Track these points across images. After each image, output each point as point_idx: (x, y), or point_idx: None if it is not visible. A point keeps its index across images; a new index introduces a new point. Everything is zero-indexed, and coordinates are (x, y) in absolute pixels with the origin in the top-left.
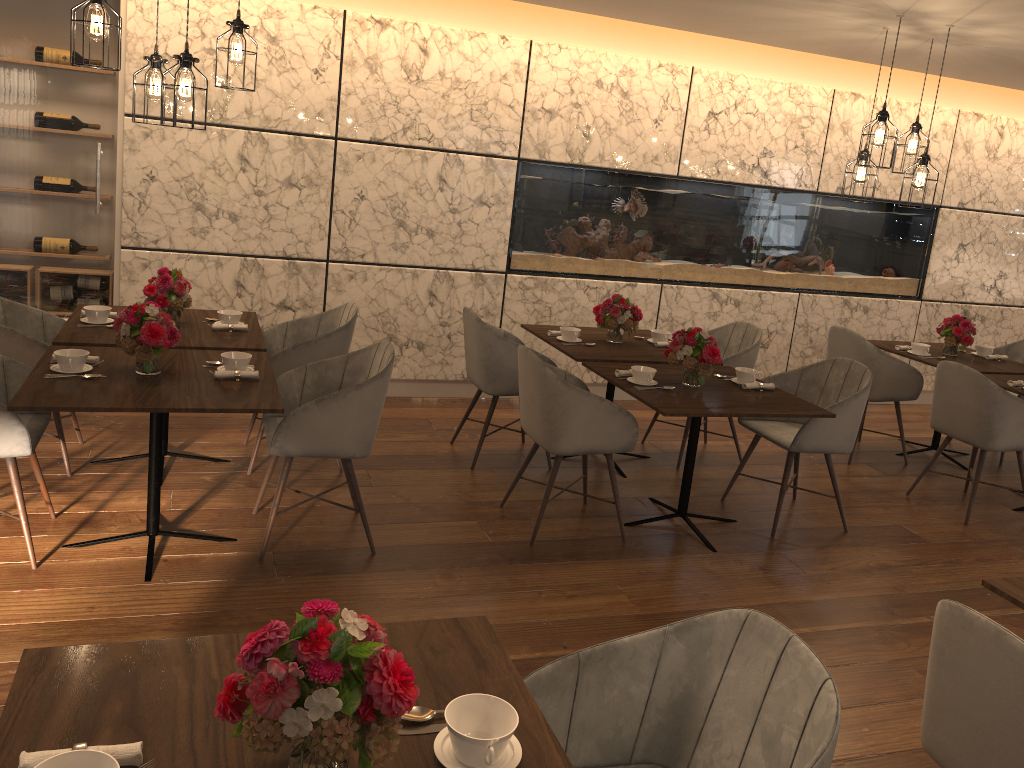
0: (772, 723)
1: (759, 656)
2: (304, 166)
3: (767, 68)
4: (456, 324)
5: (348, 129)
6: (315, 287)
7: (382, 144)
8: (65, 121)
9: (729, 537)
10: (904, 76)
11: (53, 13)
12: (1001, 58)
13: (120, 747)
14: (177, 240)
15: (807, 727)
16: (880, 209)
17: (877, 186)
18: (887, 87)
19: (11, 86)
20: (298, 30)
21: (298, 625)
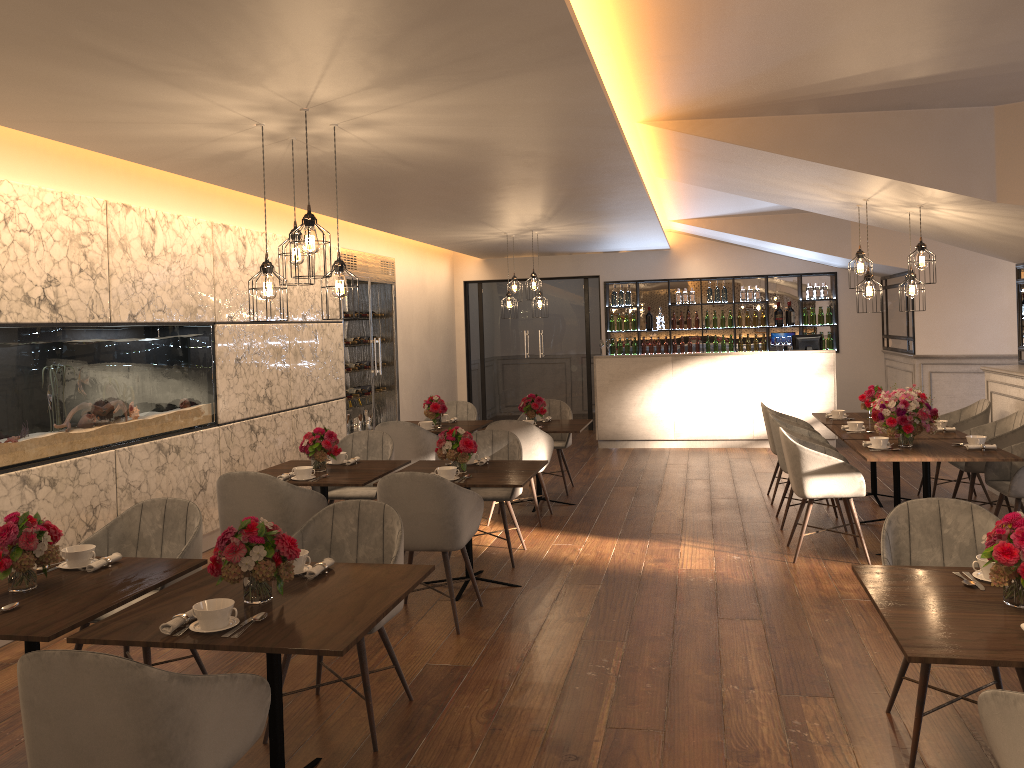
0: None
1: None
2: None
3: (32, 173)
4: None
5: None
6: None
7: None
8: None
9: None
10: (163, 186)
11: None
12: (316, 164)
13: None
14: None
15: None
16: (169, 334)
17: (163, 308)
18: (151, 198)
19: None
20: None
21: None
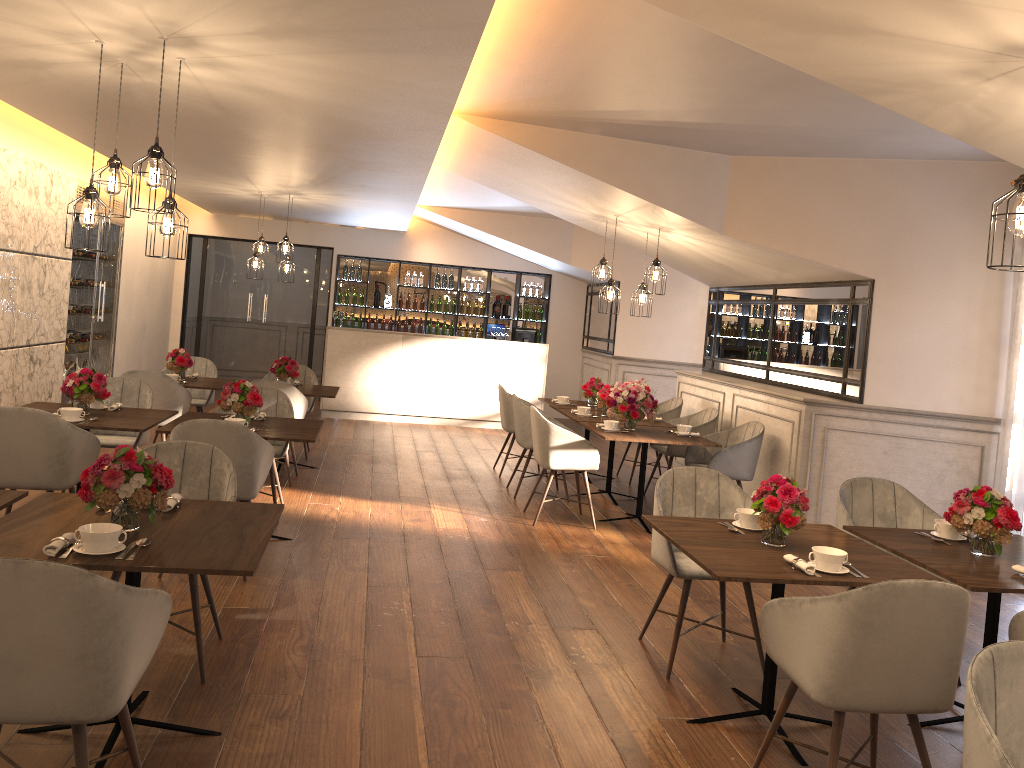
0: None
1: (1019, 674)
2: None
3: None
4: None
5: None
6: None
7: None
8: None
9: (188, 711)
10: None
11: None
12: (122, 91)
13: None
14: None
15: None
16: None
17: None
18: None
19: None
20: None
21: None
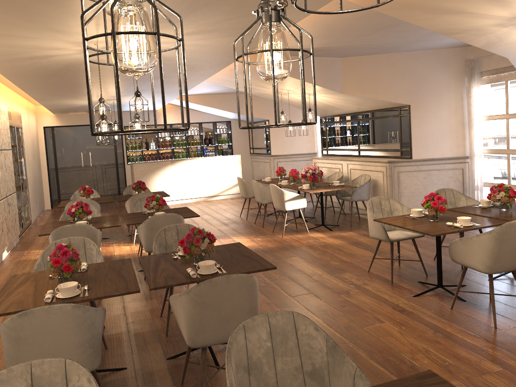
0: None
1: None
2: None
3: None
4: None
5: None
6: None
7: None
8: None
9: None
10: None
11: None
12: (78, 64)
13: None
14: None
15: None
16: None
17: None
18: None
19: None
20: None
21: None
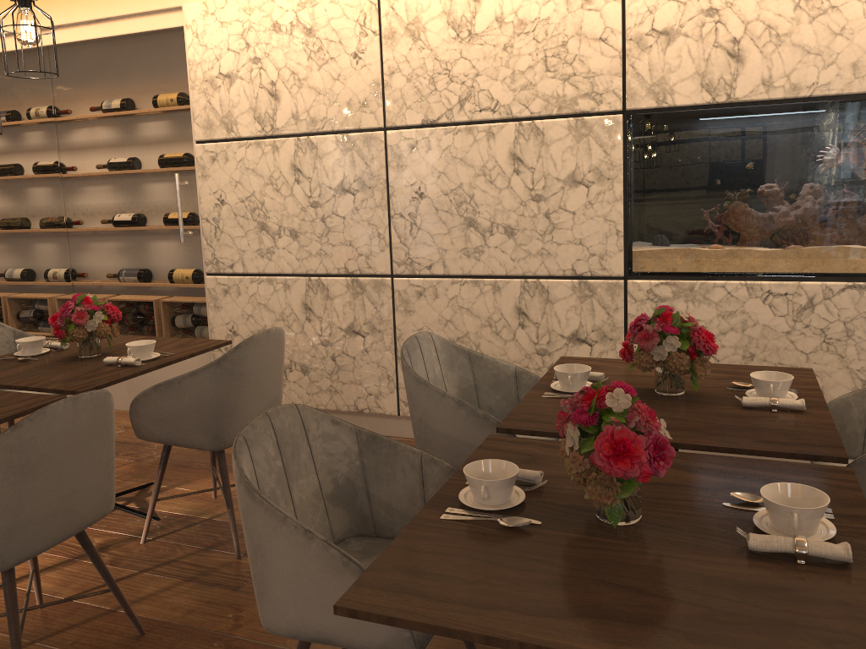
0: None
1: None
2: (355, 167)
3: None
4: (559, 352)
5: (396, 115)
6: (382, 308)
7: (438, 126)
8: (158, 158)
9: None
10: None
11: (141, 59)
12: None
13: None
14: (248, 263)
15: None
16: None
17: None
18: None
19: (120, 134)
20: (332, 13)
21: None
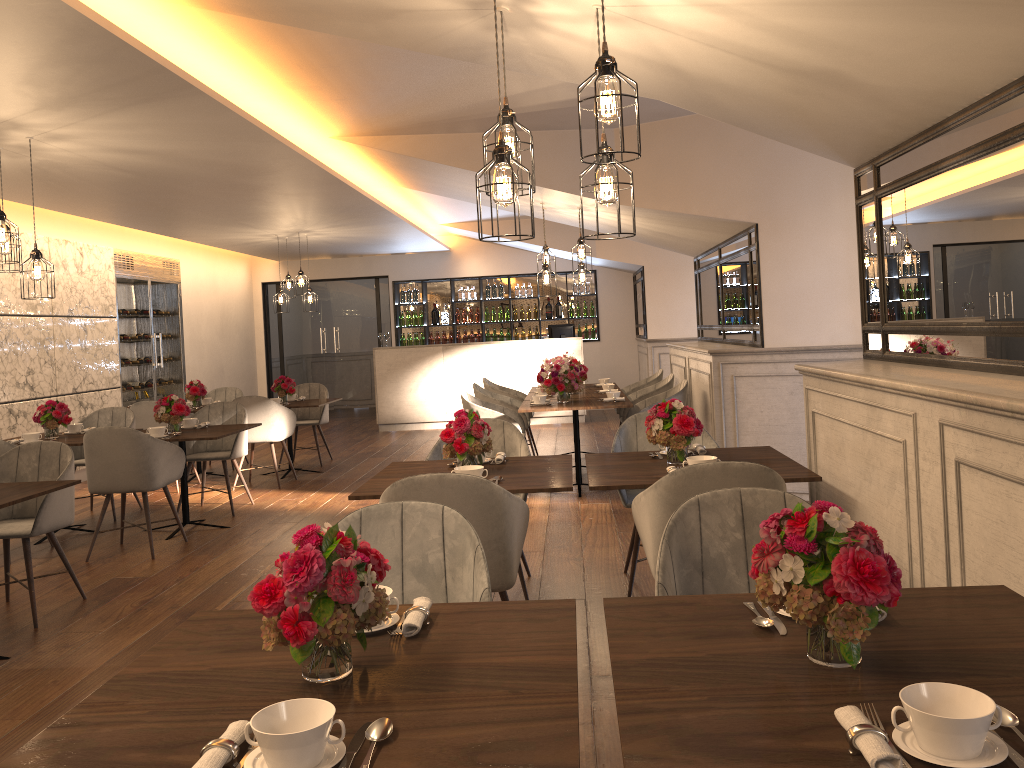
0: (417, 558)
1: (385, 529)
2: None
3: None
4: None
5: None
6: None
7: None
8: None
9: (3, 645)
10: None
11: None
12: (39, 171)
13: (235, 727)
14: None
15: (446, 539)
16: None
17: None
18: None
19: None
20: None
21: (327, 536)
